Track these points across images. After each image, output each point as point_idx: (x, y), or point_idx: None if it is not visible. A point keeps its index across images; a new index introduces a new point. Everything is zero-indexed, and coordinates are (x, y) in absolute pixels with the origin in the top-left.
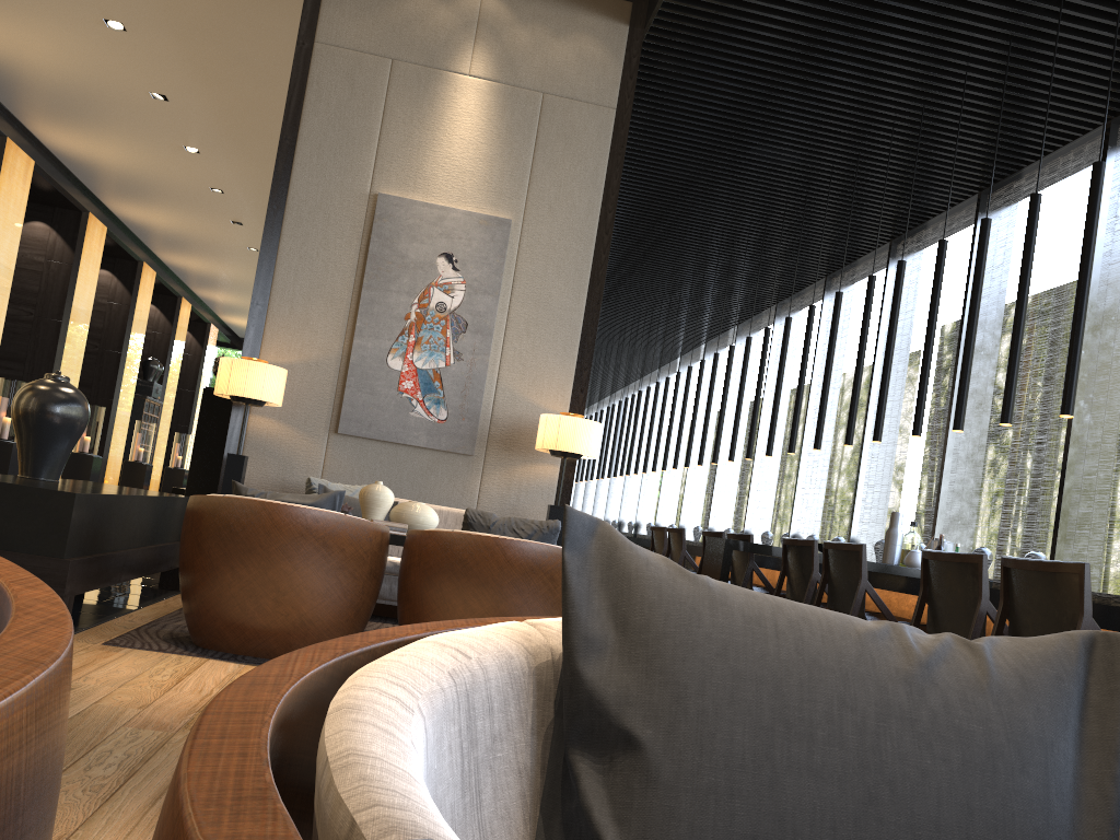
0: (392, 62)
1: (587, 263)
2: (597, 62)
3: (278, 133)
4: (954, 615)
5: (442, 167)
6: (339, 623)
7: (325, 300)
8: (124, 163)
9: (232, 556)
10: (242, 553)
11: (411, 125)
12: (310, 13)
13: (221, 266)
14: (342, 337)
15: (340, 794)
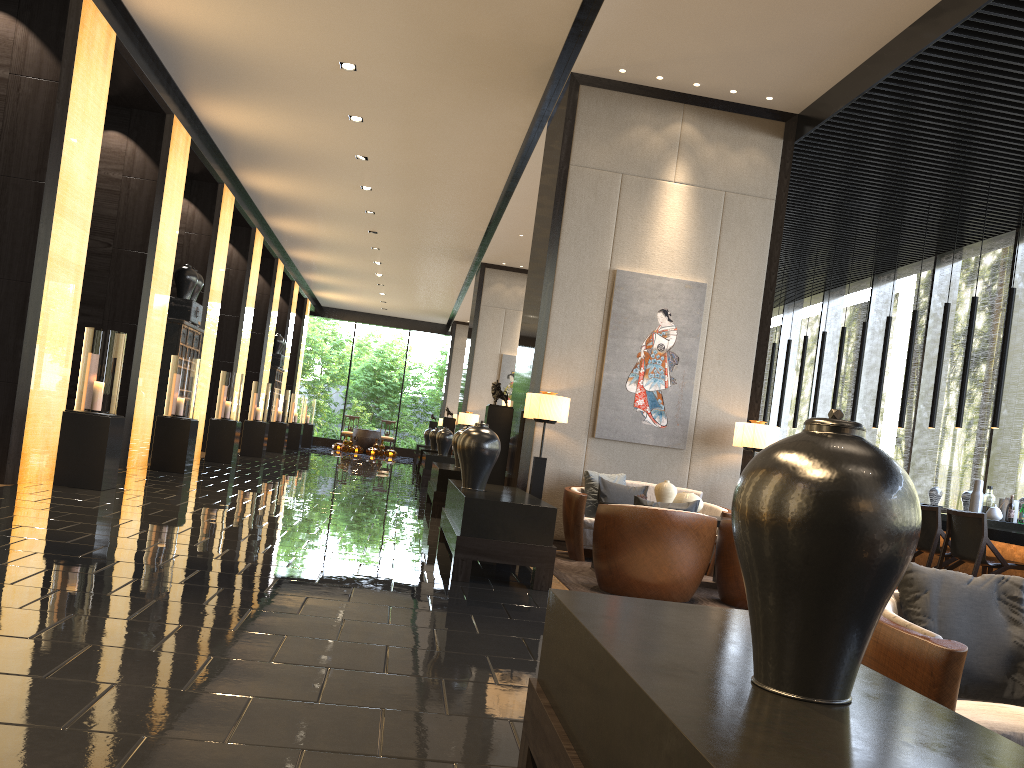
0: (621, 176)
1: (758, 311)
2: (762, 167)
3: (446, 179)
4: None
5: (658, 248)
6: (697, 578)
7: (582, 345)
8: (302, 195)
9: (646, 542)
10: (652, 540)
11: (636, 220)
12: (566, 145)
13: (339, 259)
14: (594, 370)
15: None
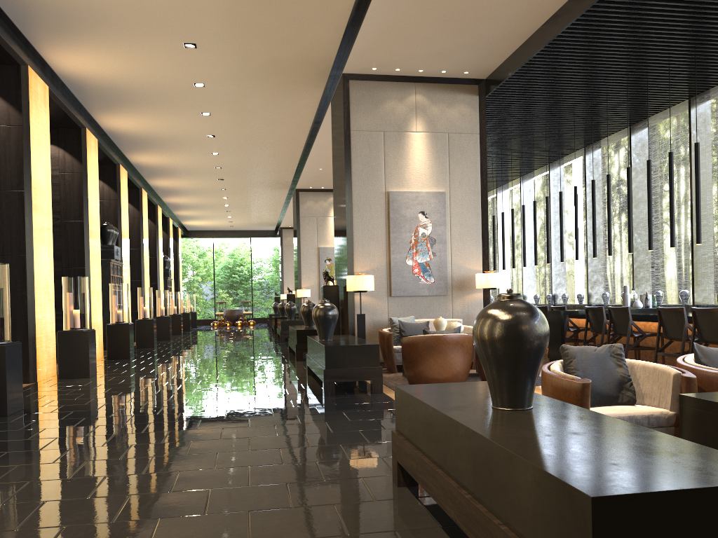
0: (383, 133)
1: (479, 203)
2: (468, 115)
3: (267, 141)
4: (674, 329)
5: (412, 174)
6: (466, 372)
7: (375, 241)
8: (171, 163)
9: (433, 355)
10: (437, 354)
11: (396, 158)
12: (346, 119)
13: (198, 199)
14: (385, 255)
15: (713, 369)
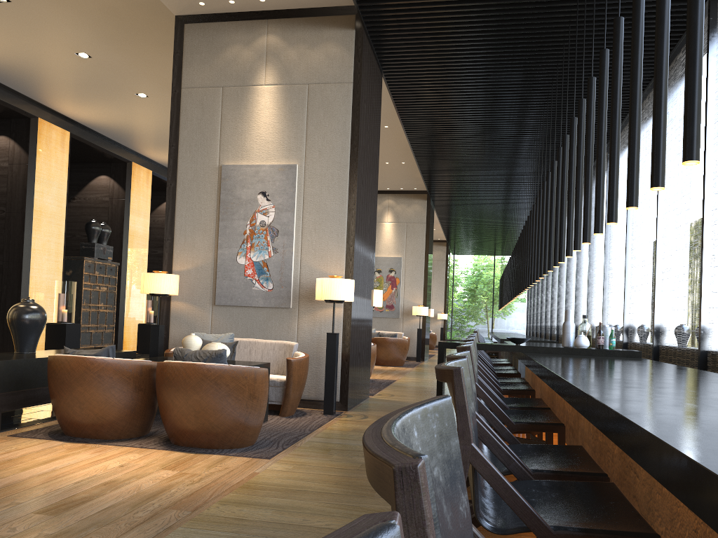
0: (222, 89)
1: (346, 180)
2: (338, 57)
3: None
4: None
5: (255, 142)
6: (121, 417)
7: (202, 231)
8: None
9: (57, 386)
10: (60, 384)
11: (236, 122)
12: (177, 73)
13: None
14: (213, 250)
15: None
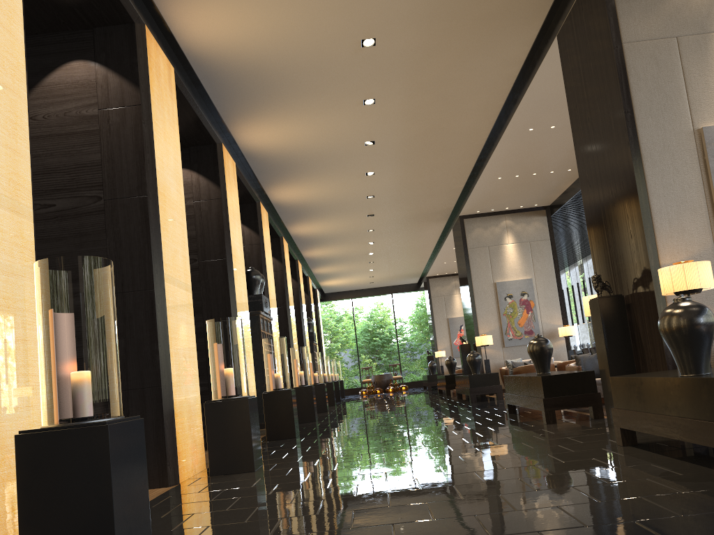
0: (677, 39)
1: None
2: None
3: (438, 143)
4: None
5: None
6: None
7: (689, 210)
8: (317, 197)
9: None
10: None
11: (705, 75)
12: (613, 26)
13: (341, 248)
14: (710, 232)
15: None
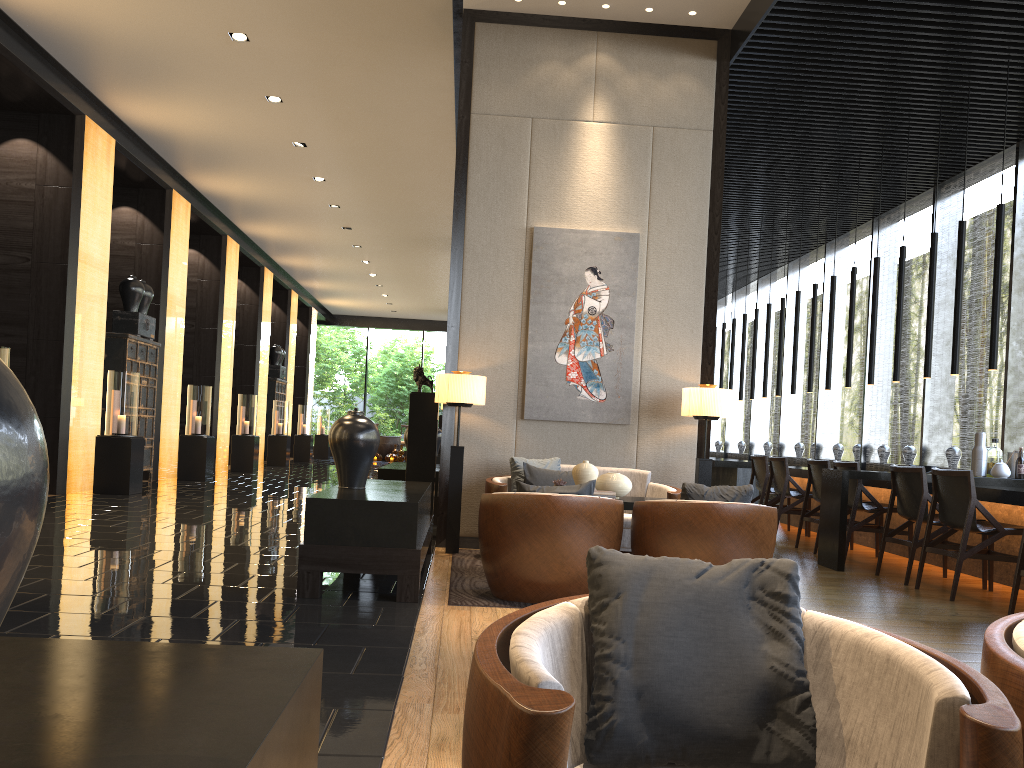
0: (532, 121)
1: (703, 259)
2: (694, 95)
3: (394, 159)
4: None
5: (580, 199)
6: None
7: (502, 316)
8: (260, 195)
9: (528, 535)
10: (535, 533)
11: (552, 168)
12: (465, 92)
13: (327, 261)
14: (518, 343)
15: None
